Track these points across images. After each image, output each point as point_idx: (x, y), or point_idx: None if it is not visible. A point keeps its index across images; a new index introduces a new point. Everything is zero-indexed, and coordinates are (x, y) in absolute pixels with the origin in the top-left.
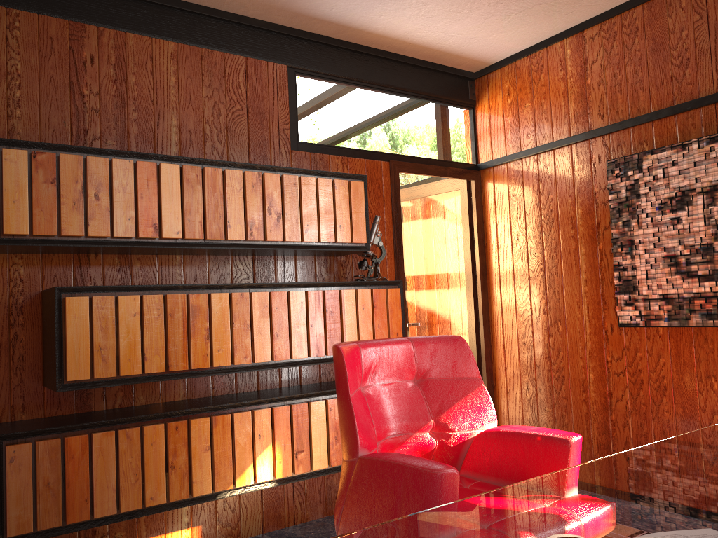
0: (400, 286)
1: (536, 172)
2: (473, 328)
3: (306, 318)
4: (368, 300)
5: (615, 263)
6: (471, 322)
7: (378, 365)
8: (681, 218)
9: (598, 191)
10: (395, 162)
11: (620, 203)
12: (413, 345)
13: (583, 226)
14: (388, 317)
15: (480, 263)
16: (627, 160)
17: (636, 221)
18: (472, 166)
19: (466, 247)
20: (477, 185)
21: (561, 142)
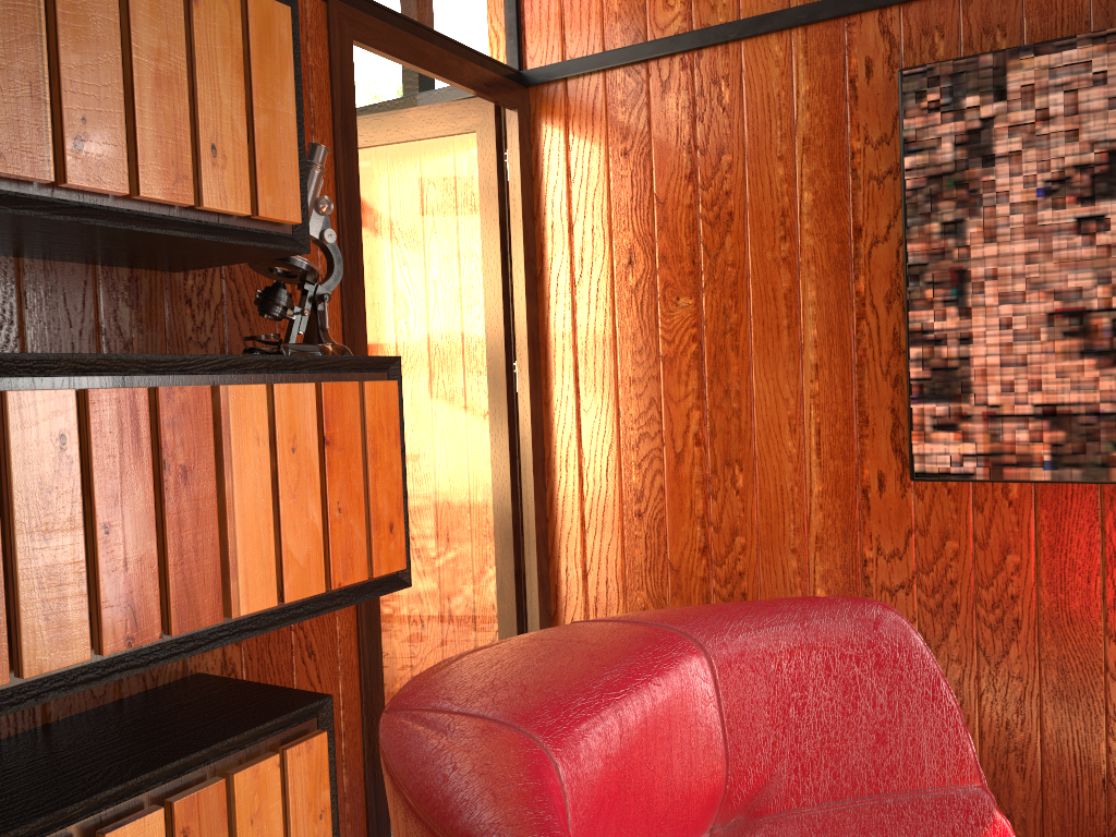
0: (393, 373)
1: (689, 97)
2: (506, 479)
3: (82, 501)
4: (308, 420)
5: (914, 325)
6: (501, 464)
7: (613, 823)
8: (1104, 220)
9: (861, 149)
10: (342, 9)
11: (933, 178)
12: (713, 667)
13: (814, 235)
14: (364, 475)
15: (529, 318)
16: (961, 68)
17: (980, 224)
18: (513, 74)
19: (491, 278)
20: (523, 124)
21: (767, 21)
